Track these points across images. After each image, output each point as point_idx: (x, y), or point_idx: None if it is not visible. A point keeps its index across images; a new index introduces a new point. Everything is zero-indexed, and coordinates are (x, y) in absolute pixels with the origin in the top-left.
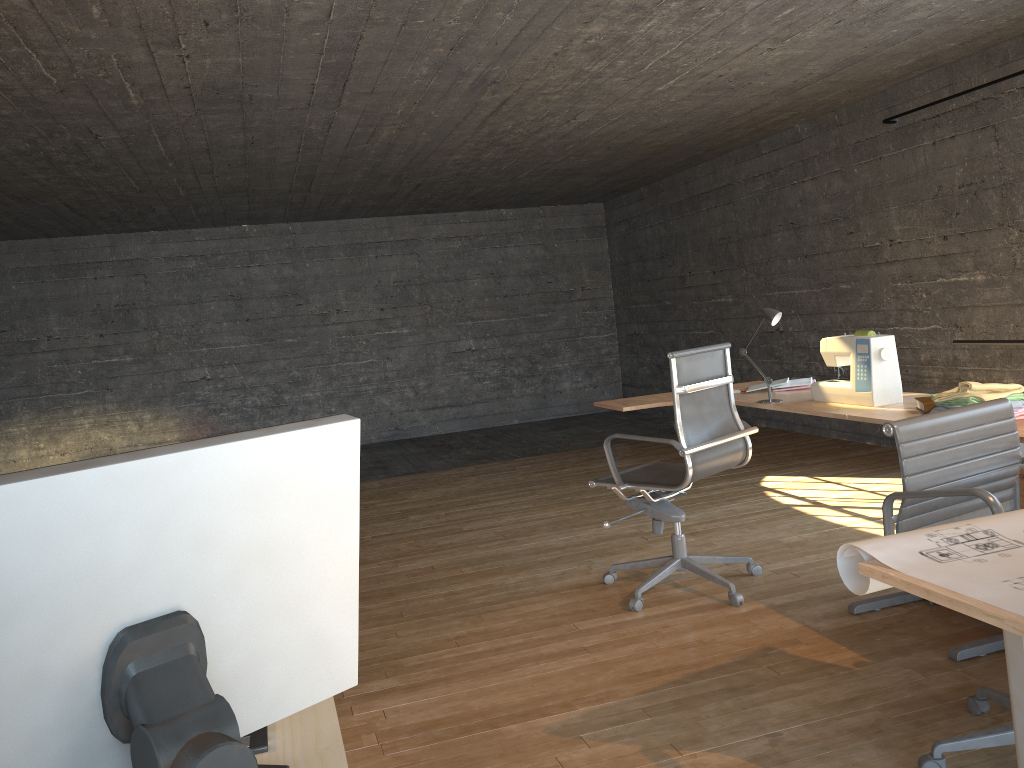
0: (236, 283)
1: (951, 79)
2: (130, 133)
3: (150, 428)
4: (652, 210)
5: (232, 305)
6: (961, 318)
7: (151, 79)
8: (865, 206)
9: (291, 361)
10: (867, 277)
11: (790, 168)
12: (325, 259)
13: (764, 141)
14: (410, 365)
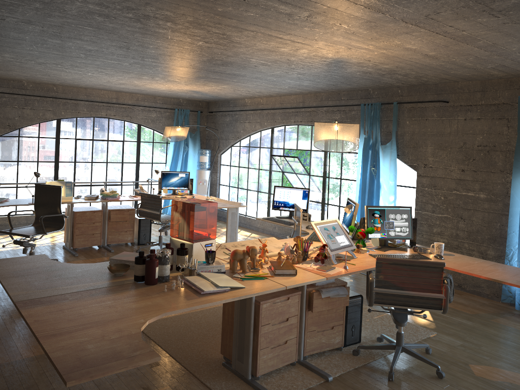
0: None
1: None
2: None
3: None
4: None
5: None
6: None
7: None
8: None
9: None
10: None
11: None
12: None
13: None
14: None
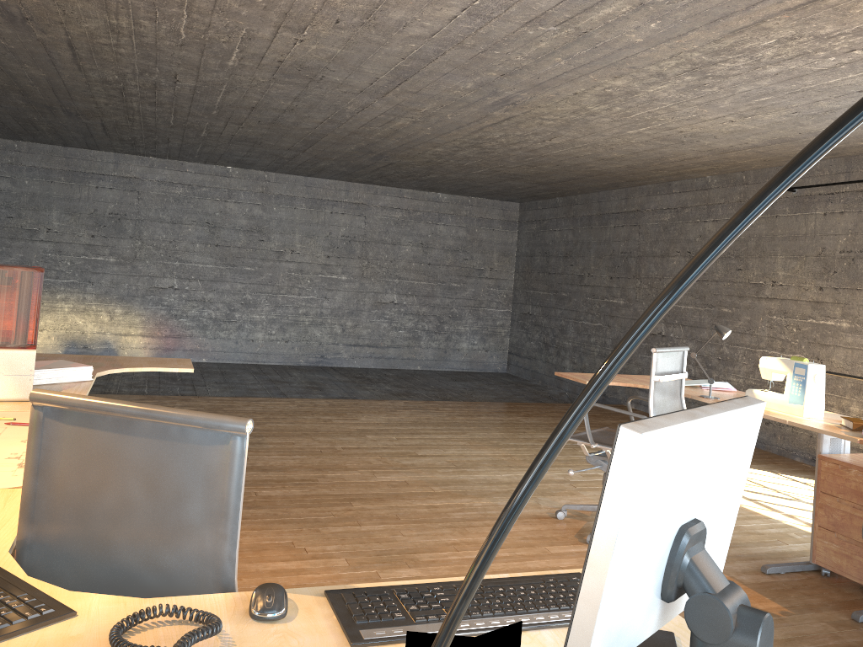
0: (213, 213)
1: (849, 168)
2: (205, 84)
3: (119, 321)
4: (564, 217)
5: (206, 231)
6: (823, 353)
7: (258, 50)
8: (756, 251)
9: (246, 286)
10: (747, 306)
11: (695, 208)
12: (289, 207)
13: (676, 183)
14: (342, 306)
